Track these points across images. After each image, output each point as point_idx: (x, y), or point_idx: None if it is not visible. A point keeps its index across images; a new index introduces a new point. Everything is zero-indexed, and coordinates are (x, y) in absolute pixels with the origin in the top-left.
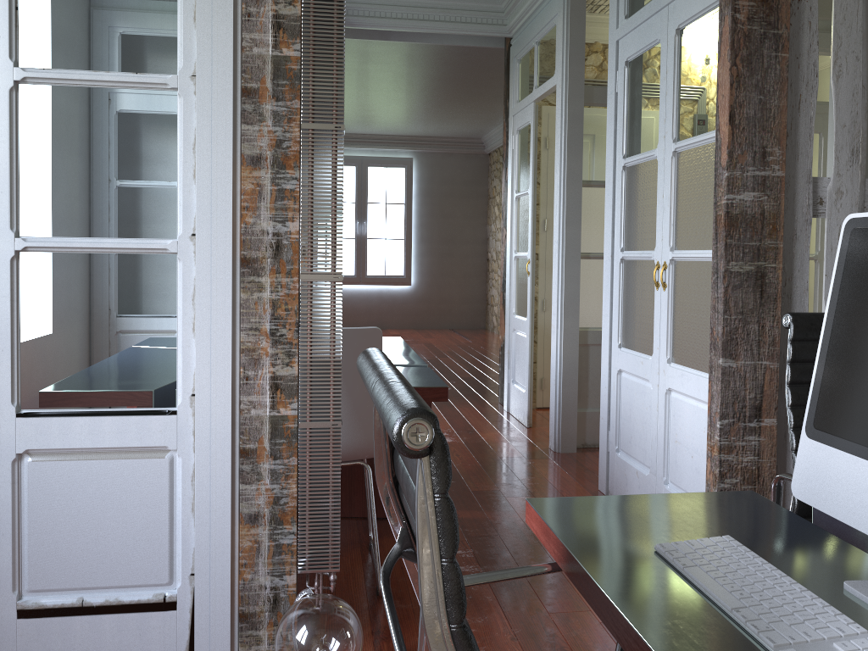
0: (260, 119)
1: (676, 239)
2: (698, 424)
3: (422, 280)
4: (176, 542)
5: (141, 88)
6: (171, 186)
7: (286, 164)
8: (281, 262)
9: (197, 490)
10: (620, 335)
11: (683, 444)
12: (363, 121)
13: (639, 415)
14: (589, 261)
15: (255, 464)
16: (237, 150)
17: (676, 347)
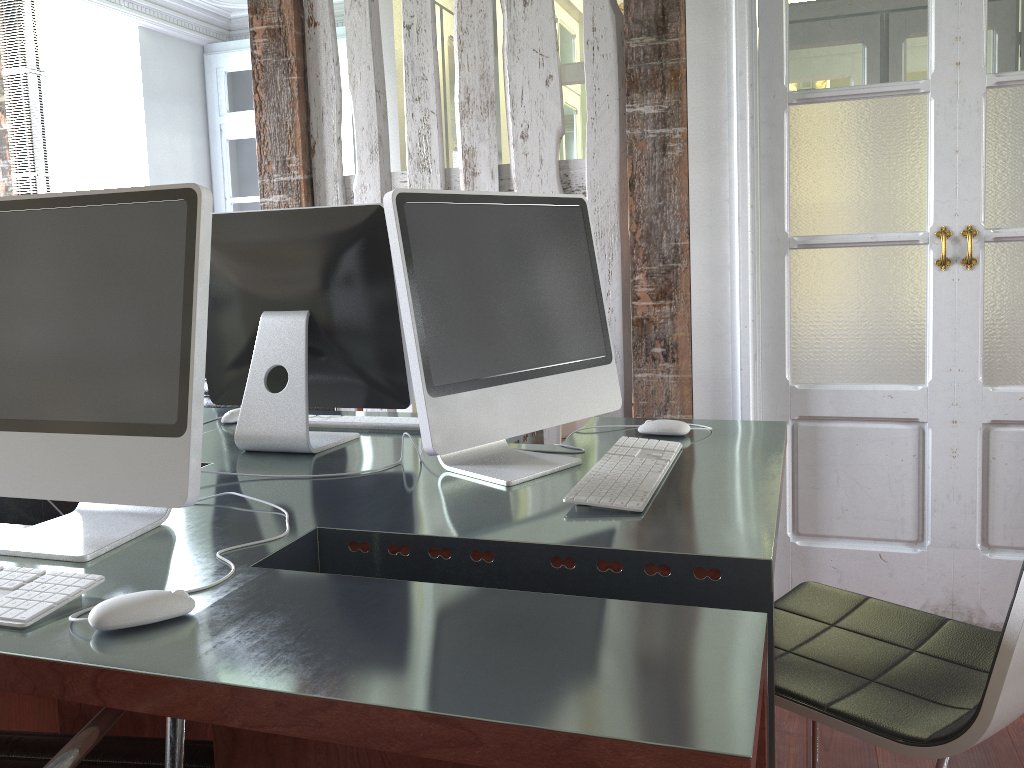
0: None
1: None
2: None
3: None
4: None
5: None
6: None
7: None
8: None
9: None
10: None
11: None
12: None
13: None
14: None
15: None
16: None
17: None
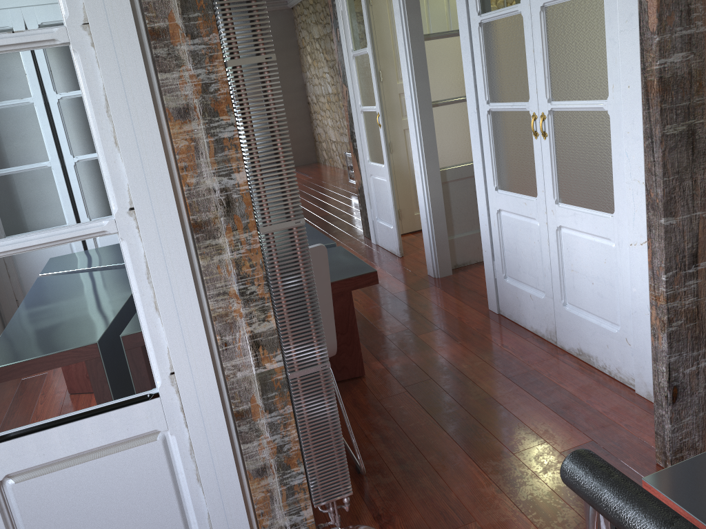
0: (178, 64)
1: (552, 91)
2: (596, 256)
3: None
4: (188, 512)
5: (23, 50)
6: (91, 160)
7: (218, 109)
8: (236, 218)
9: (198, 462)
10: (495, 179)
11: (581, 273)
12: None
13: (526, 248)
14: (438, 108)
15: (252, 423)
16: (158, 103)
17: (564, 190)
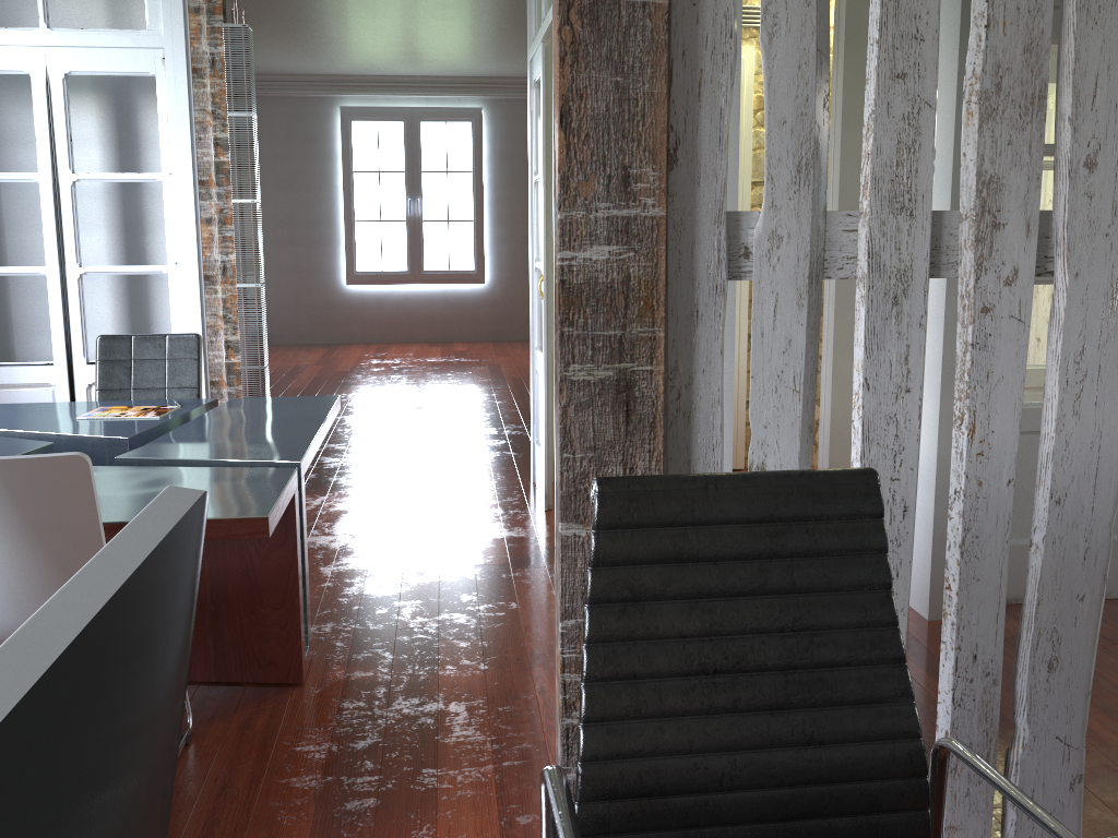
0: None
1: None
2: None
3: (500, 275)
4: None
5: None
6: None
7: None
8: None
9: None
10: None
11: None
12: (402, 59)
13: None
14: None
15: None
16: None
17: None
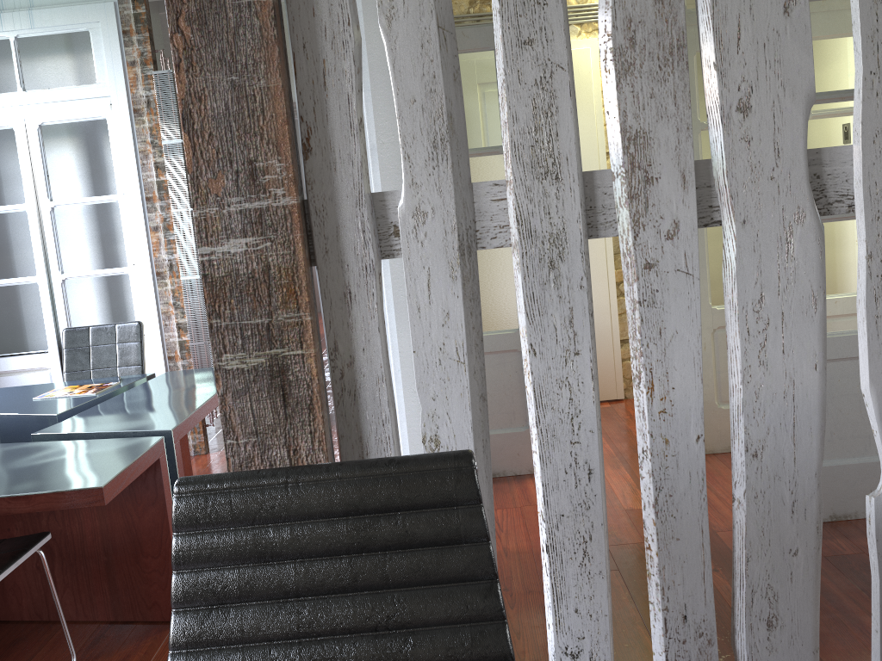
0: None
1: None
2: None
3: None
4: None
5: None
6: None
7: None
8: None
9: None
10: None
11: None
12: None
13: None
14: None
15: None
16: None
17: None
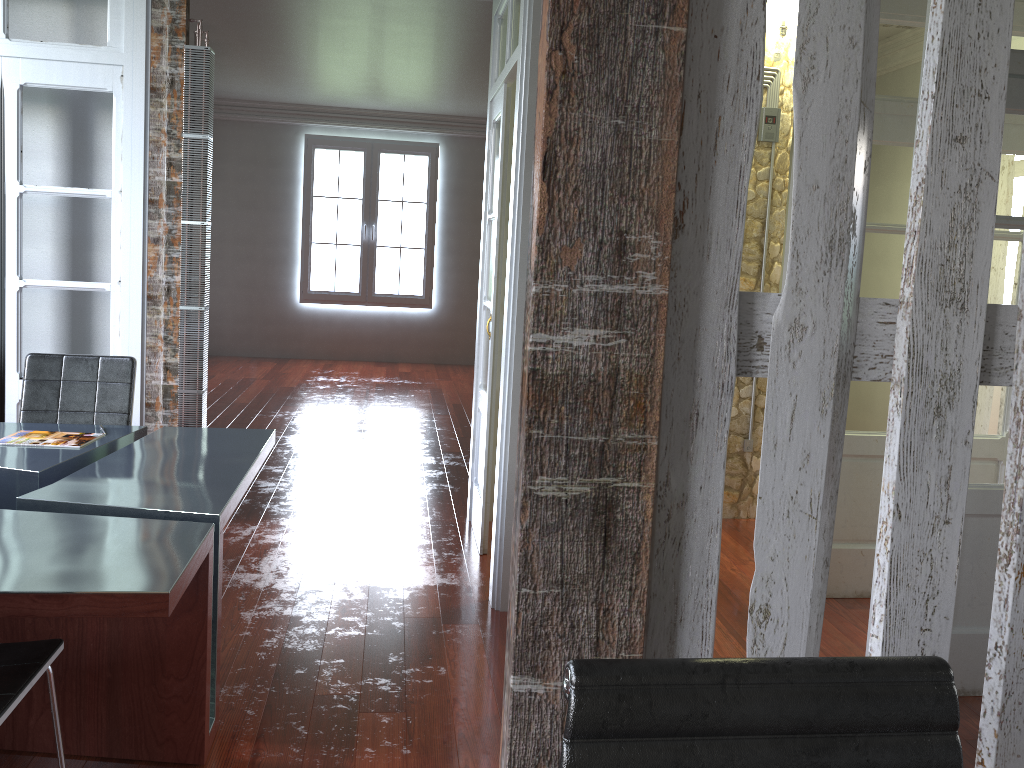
0: None
1: None
2: None
3: (447, 302)
4: None
5: None
6: None
7: None
8: None
9: None
10: None
11: None
12: (366, 94)
13: None
14: None
15: None
16: None
17: None
